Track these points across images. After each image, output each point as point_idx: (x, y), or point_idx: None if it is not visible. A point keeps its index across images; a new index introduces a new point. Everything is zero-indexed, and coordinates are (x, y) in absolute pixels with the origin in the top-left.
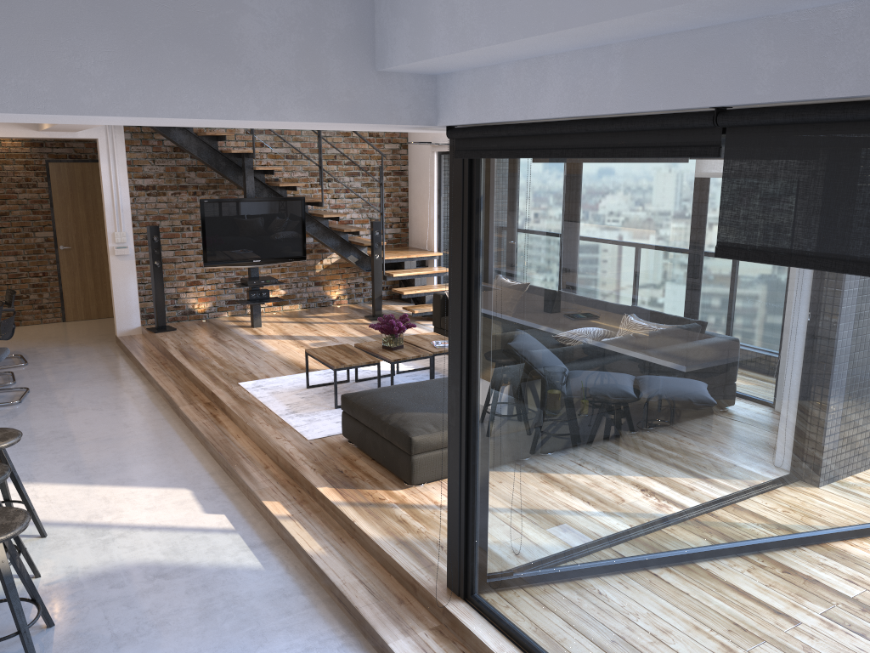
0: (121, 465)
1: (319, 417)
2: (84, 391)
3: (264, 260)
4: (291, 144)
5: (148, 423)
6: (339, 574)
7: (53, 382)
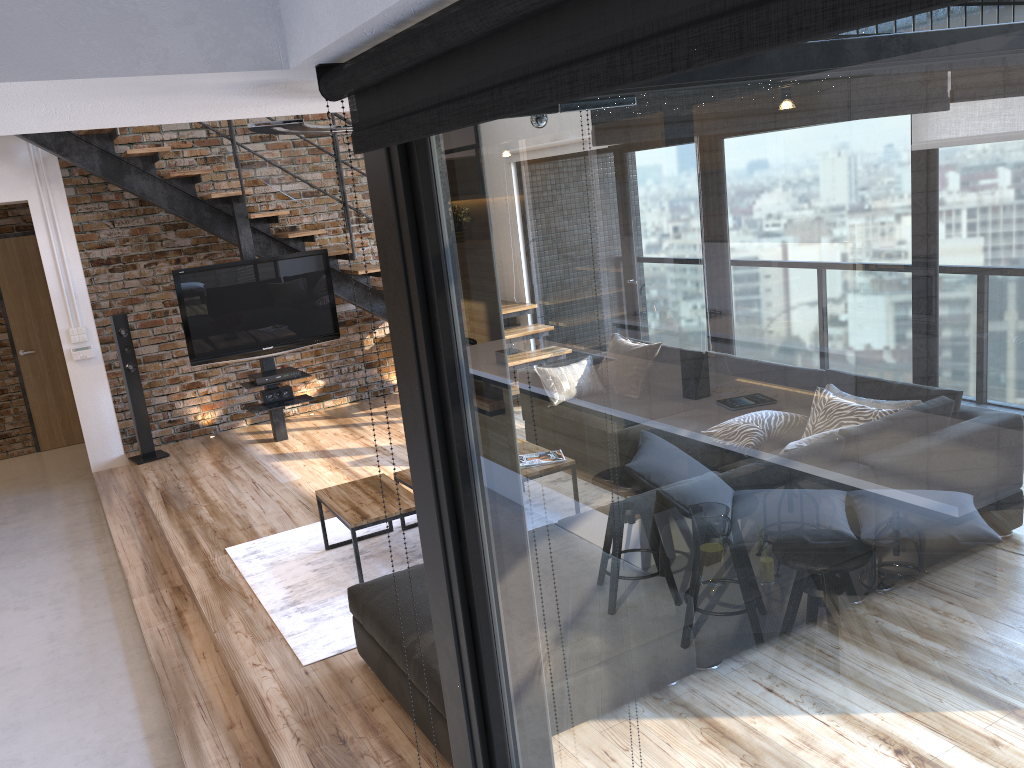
0: (12, 728)
1: (332, 612)
2: (17, 574)
3: (279, 346)
4: (298, 175)
5: (85, 631)
6: None
7: None
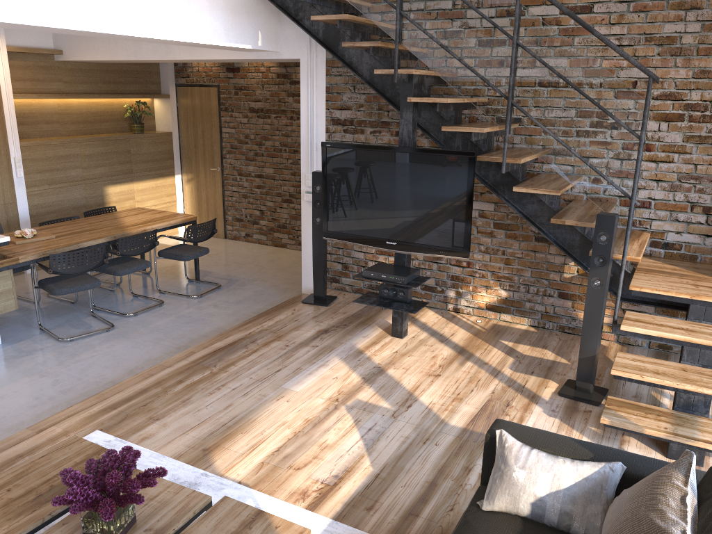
0: None
1: None
2: (122, 351)
3: (402, 244)
4: (462, 57)
5: (1, 431)
6: None
7: (148, 327)
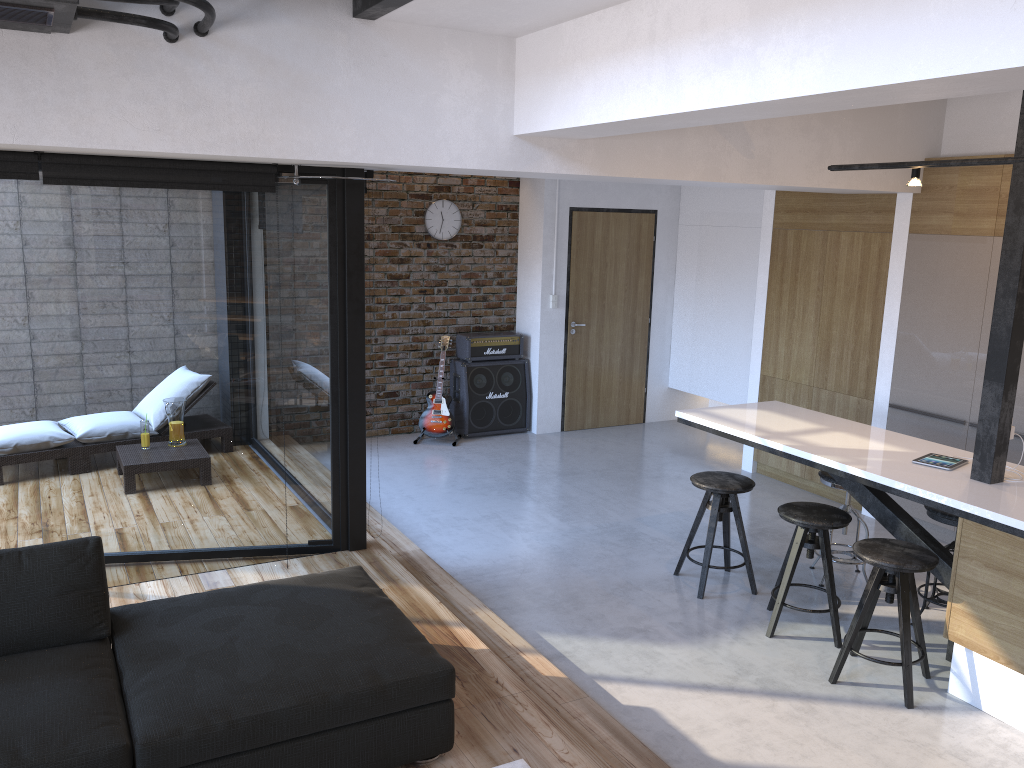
0: None
1: None
2: None
3: None
4: None
5: None
6: (456, 590)
7: None
